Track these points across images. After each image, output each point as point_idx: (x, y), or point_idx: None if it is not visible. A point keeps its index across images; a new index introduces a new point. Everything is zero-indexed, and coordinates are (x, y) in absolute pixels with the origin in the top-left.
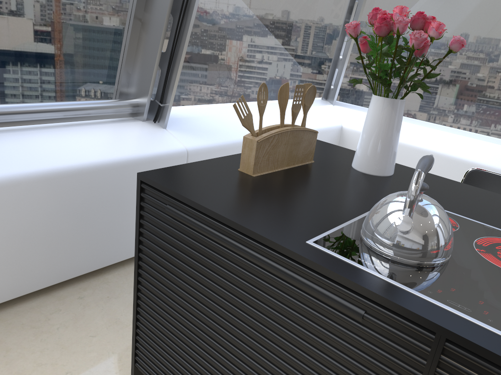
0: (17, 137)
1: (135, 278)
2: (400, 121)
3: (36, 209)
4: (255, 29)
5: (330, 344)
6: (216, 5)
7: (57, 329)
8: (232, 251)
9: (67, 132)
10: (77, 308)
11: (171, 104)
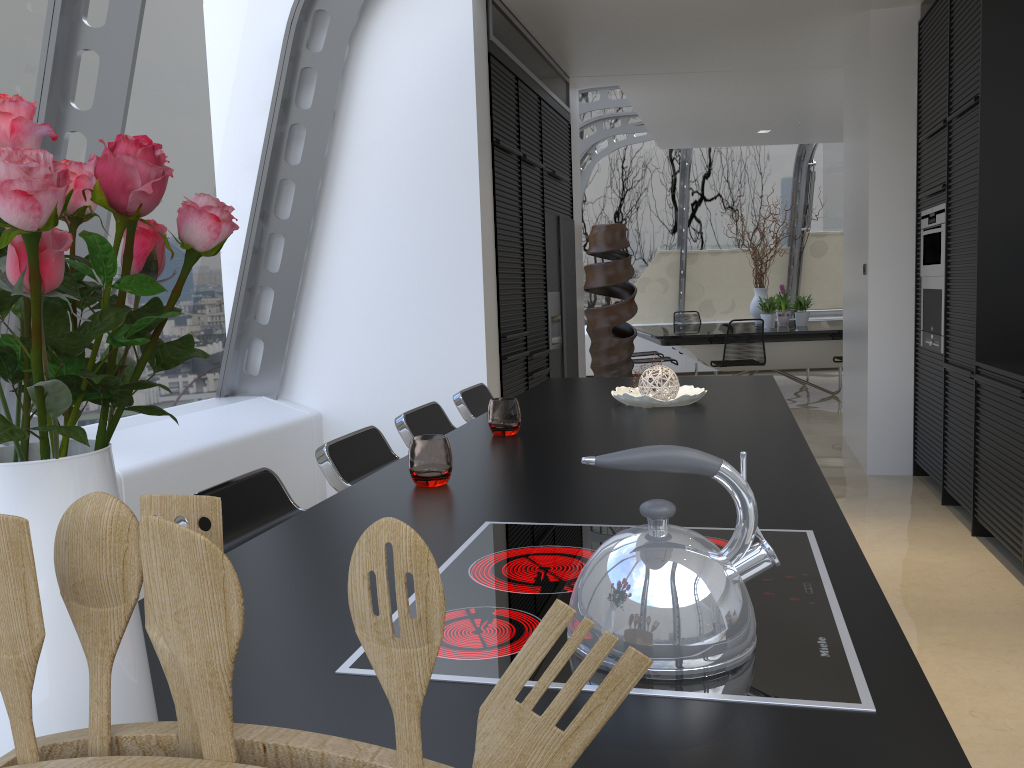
0: None
1: None
2: None
3: None
4: None
5: None
6: None
7: None
8: None
9: None
10: None
11: None
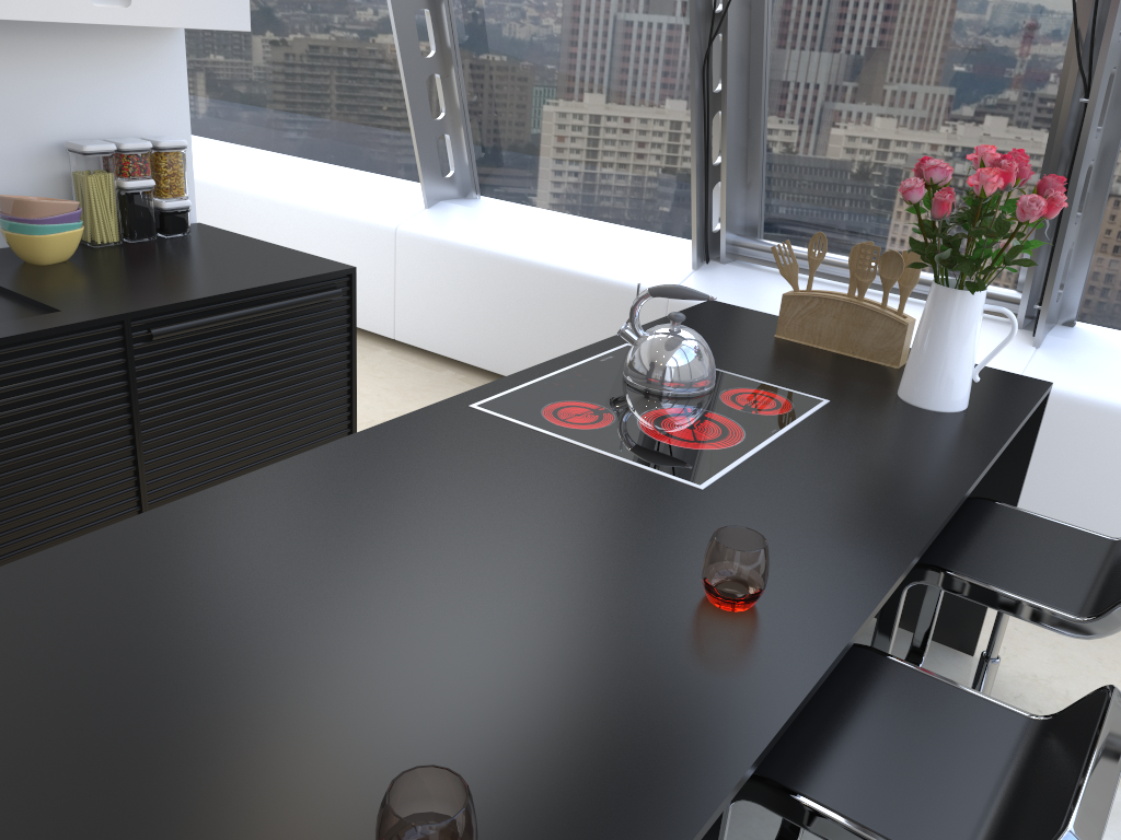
0: None
1: None
2: (944, 323)
3: None
4: None
5: None
6: None
7: None
8: None
9: None
10: None
11: (1046, 308)
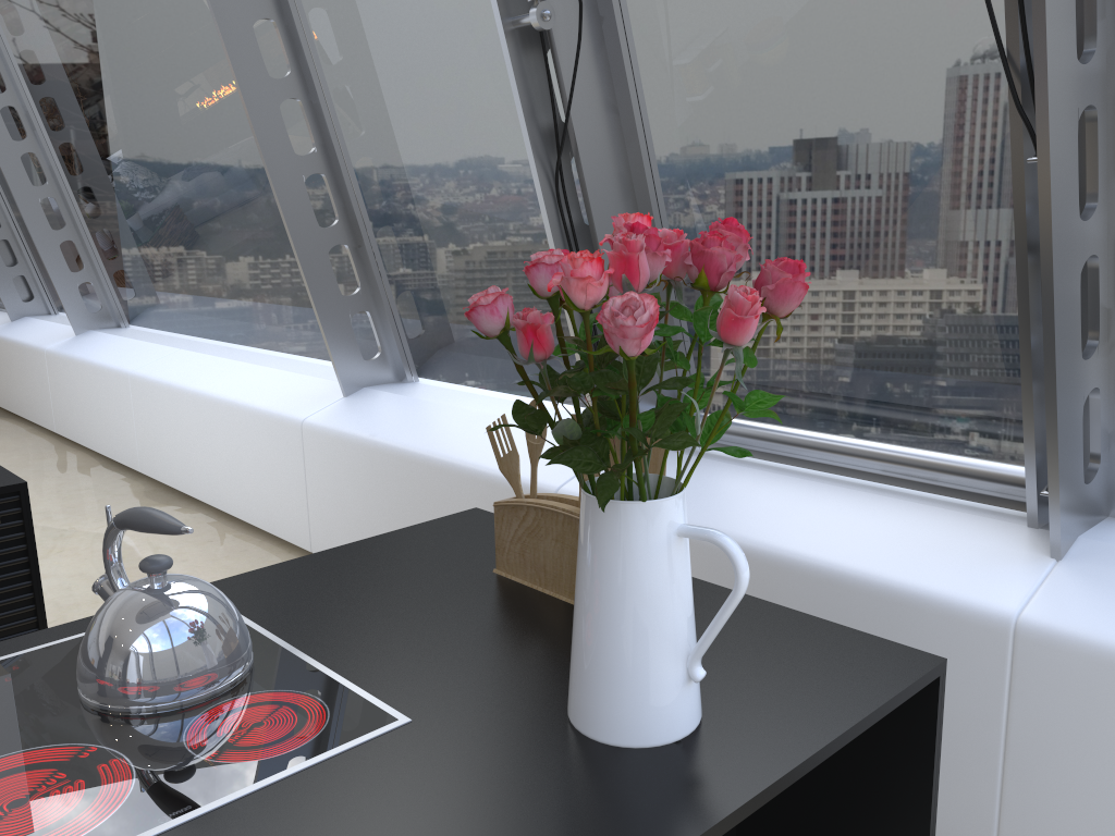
0: (757, 479)
1: None
2: (595, 567)
3: None
4: None
5: None
6: None
7: None
8: None
9: (835, 495)
10: None
11: (1057, 496)
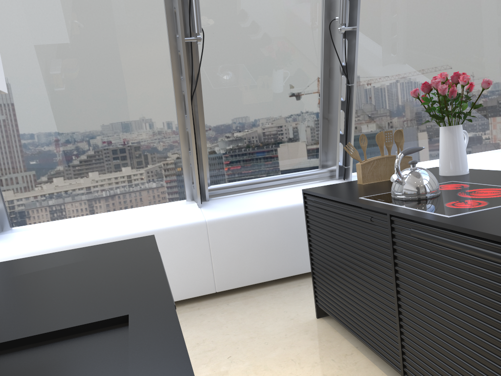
0: (263, 194)
1: (308, 247)
2: (460, 139)
3: (271, 229)
4: (417, 104)
5: (367, 240)
6: (379, 97)
7: (283, 296)
8: (334, 212)
9: (288, 189)
10: (296, 289)
11: (351, 165)
